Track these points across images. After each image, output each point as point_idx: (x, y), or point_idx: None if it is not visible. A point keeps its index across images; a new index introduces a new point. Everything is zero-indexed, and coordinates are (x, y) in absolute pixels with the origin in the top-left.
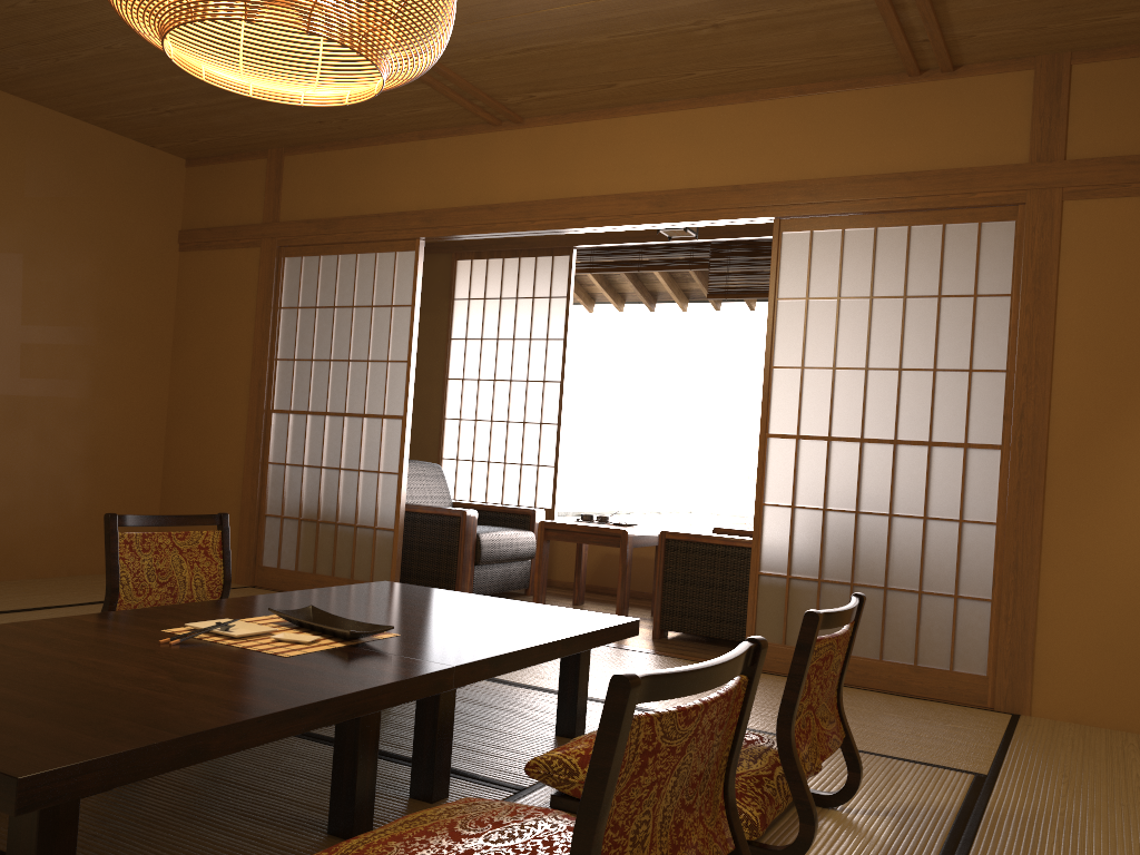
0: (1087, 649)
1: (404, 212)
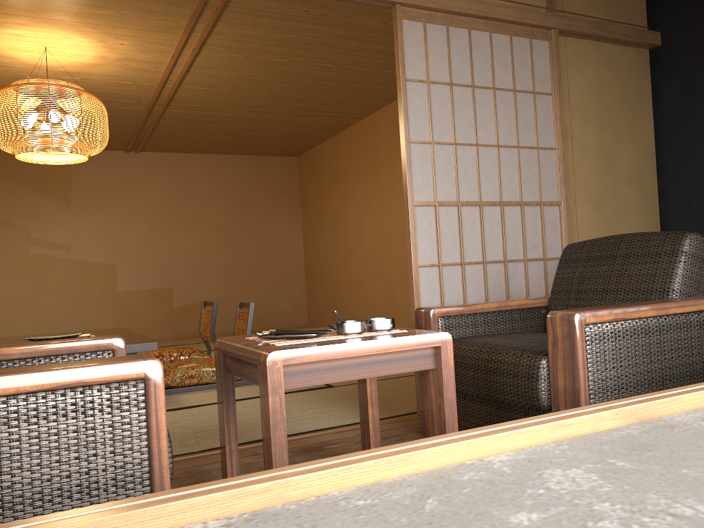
0: None
1: None
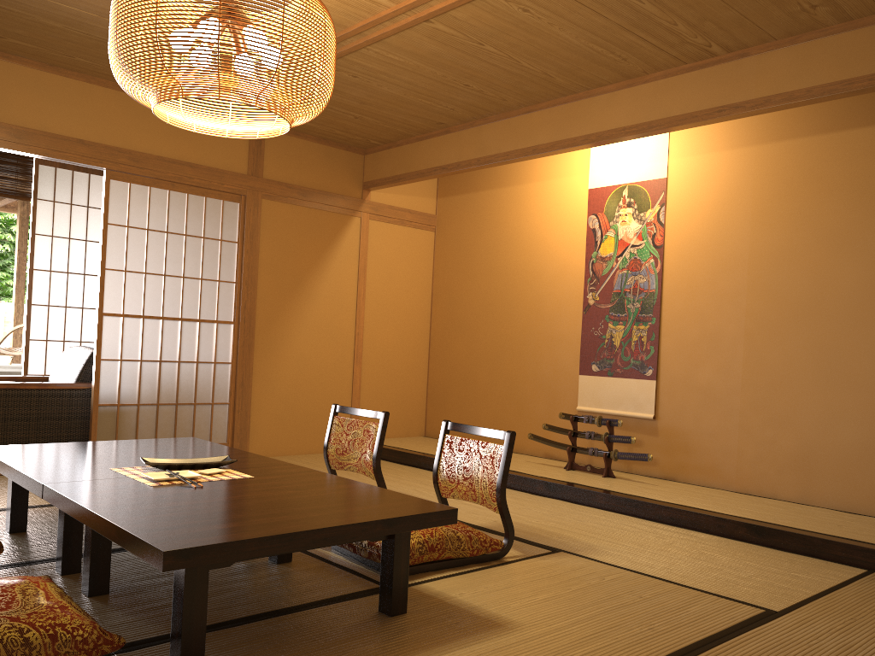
0: (270, 420)
1: None
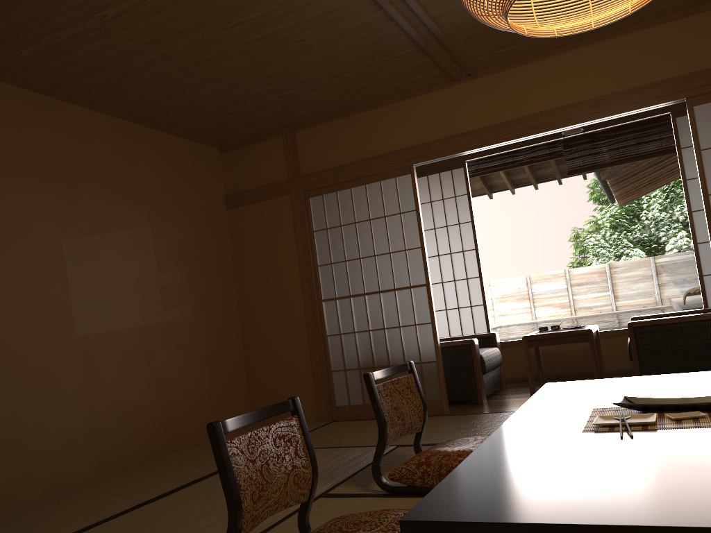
0: None
1: (398, 150)
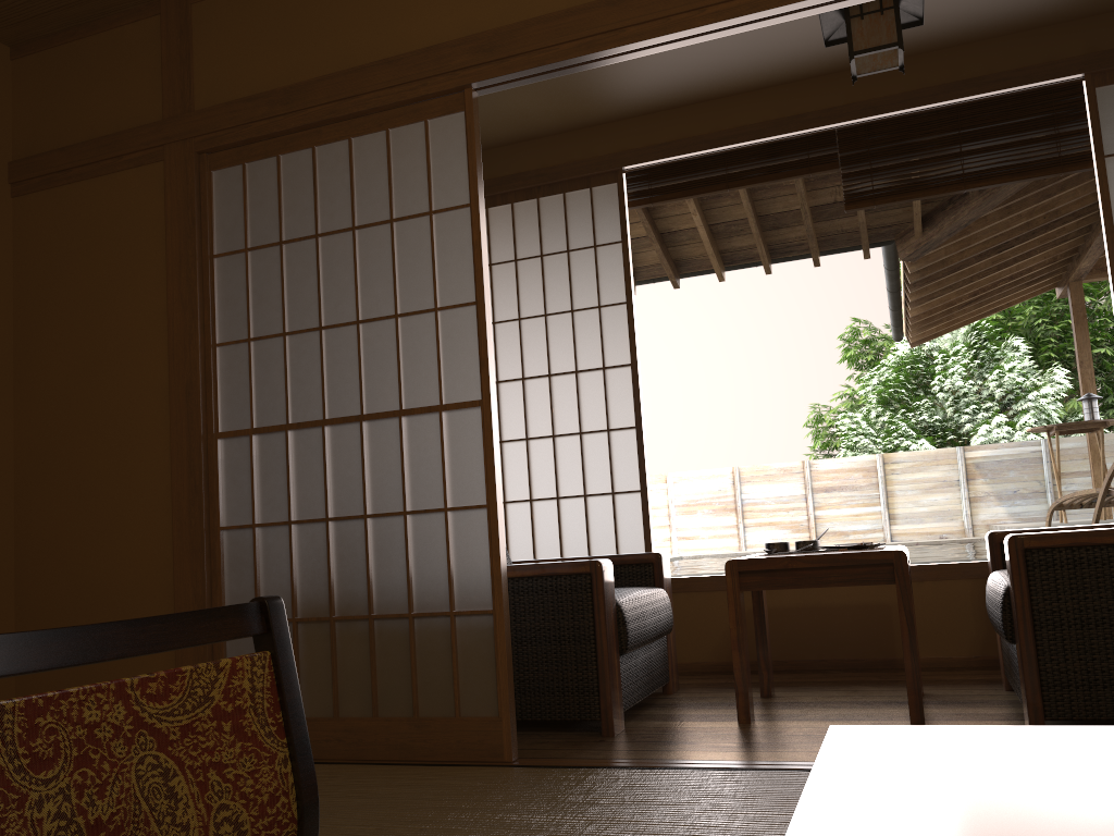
0: None
1: (437, 44)
